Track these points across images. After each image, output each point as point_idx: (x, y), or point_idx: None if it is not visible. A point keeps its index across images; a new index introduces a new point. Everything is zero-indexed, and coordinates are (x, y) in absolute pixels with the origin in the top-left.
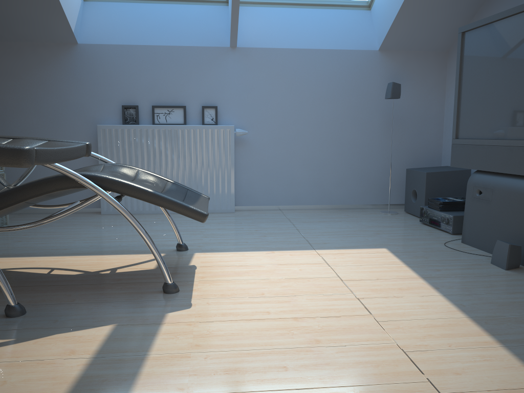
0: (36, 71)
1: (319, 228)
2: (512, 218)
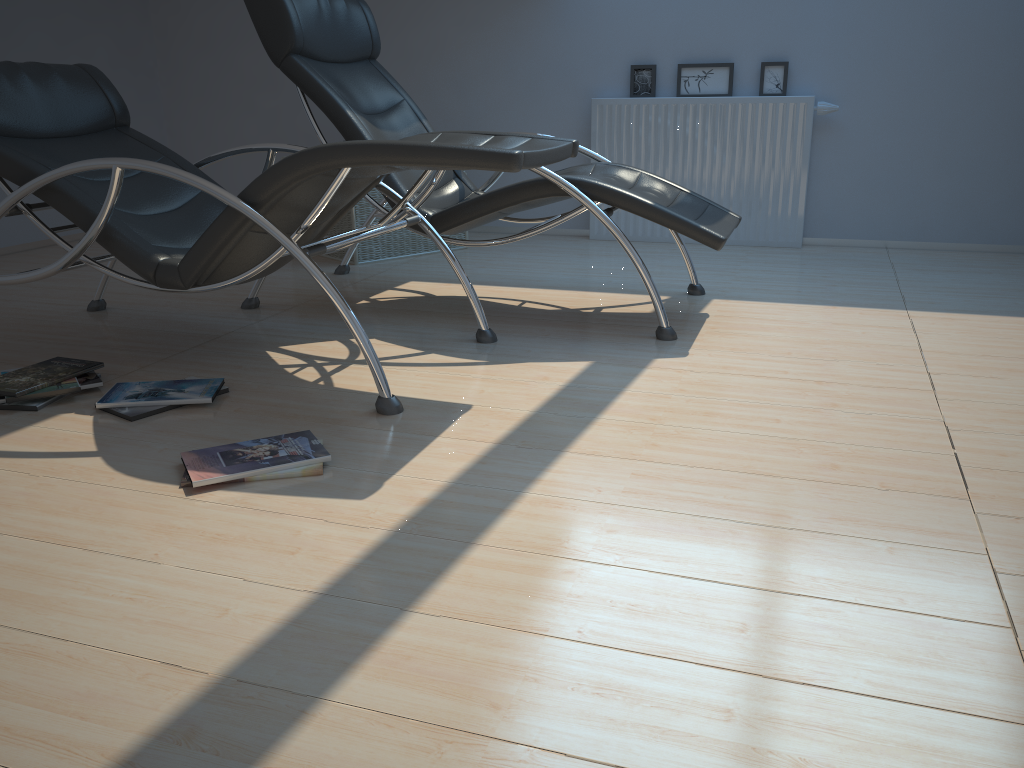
0: (510, 16)
1: (938, 282)
2: None
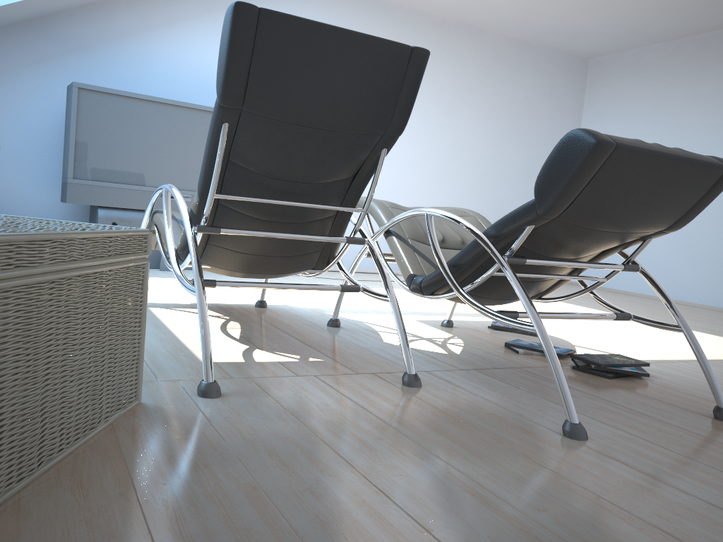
0: None
1: None
2: None
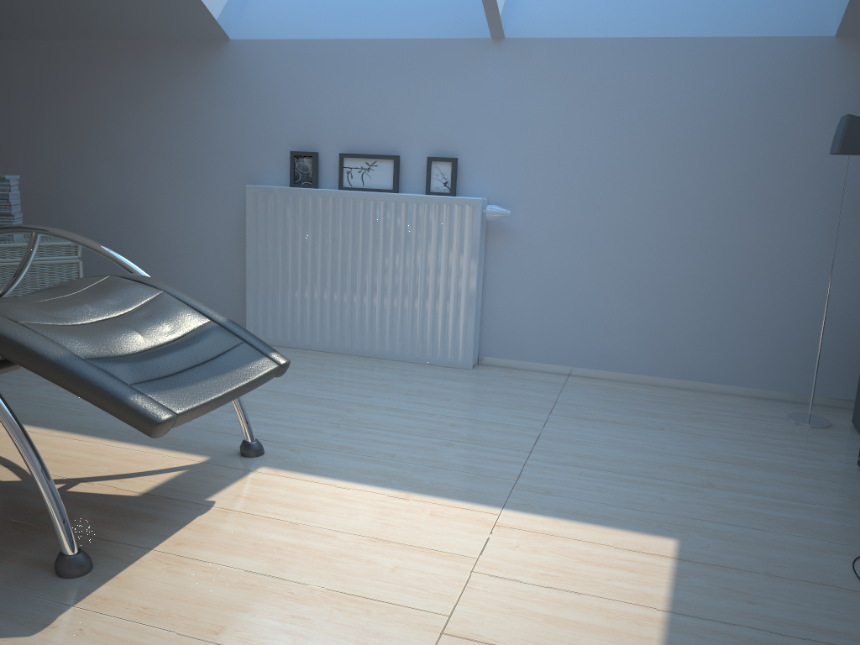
0: (169, 90)
1: (588, 444)
2: None
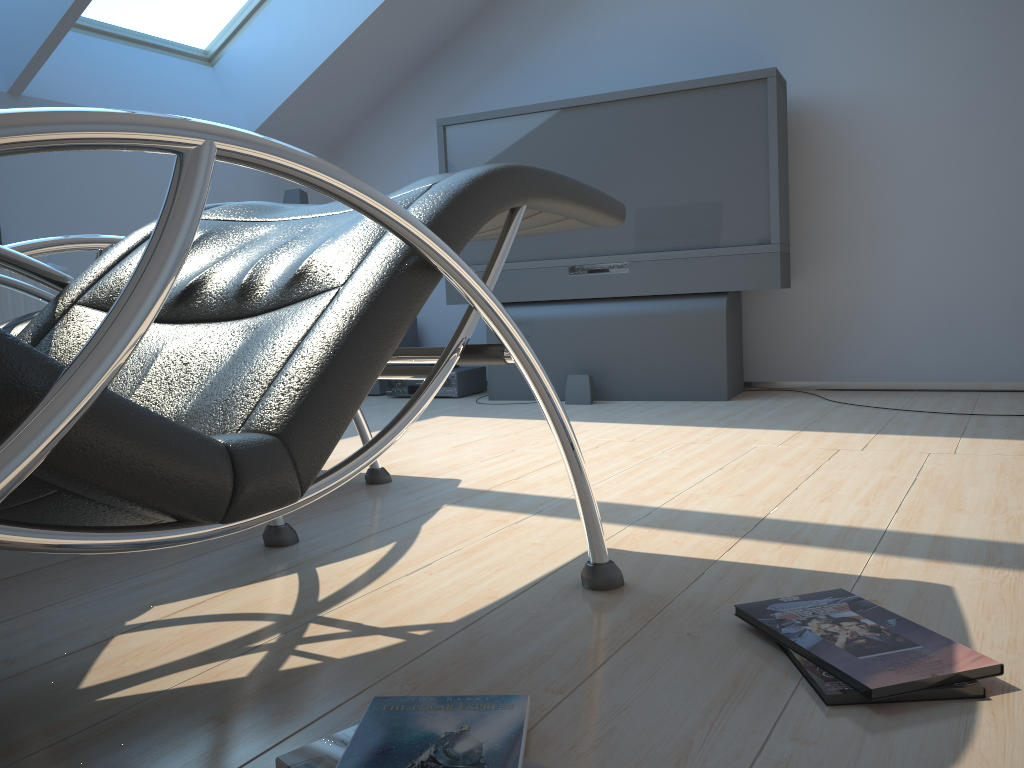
0: None
1: None
2: (567, 350)
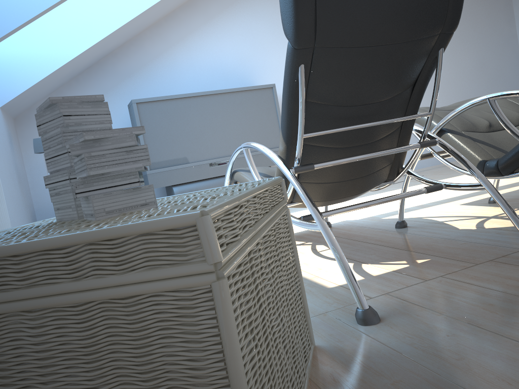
0: None
1: None
2: None
